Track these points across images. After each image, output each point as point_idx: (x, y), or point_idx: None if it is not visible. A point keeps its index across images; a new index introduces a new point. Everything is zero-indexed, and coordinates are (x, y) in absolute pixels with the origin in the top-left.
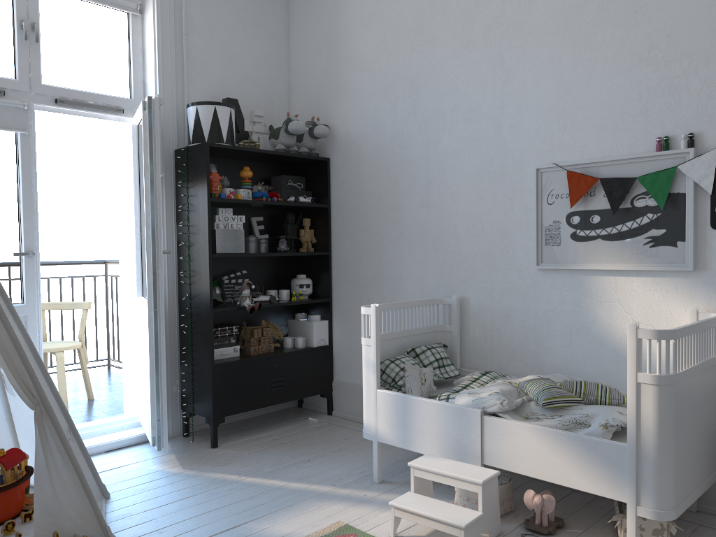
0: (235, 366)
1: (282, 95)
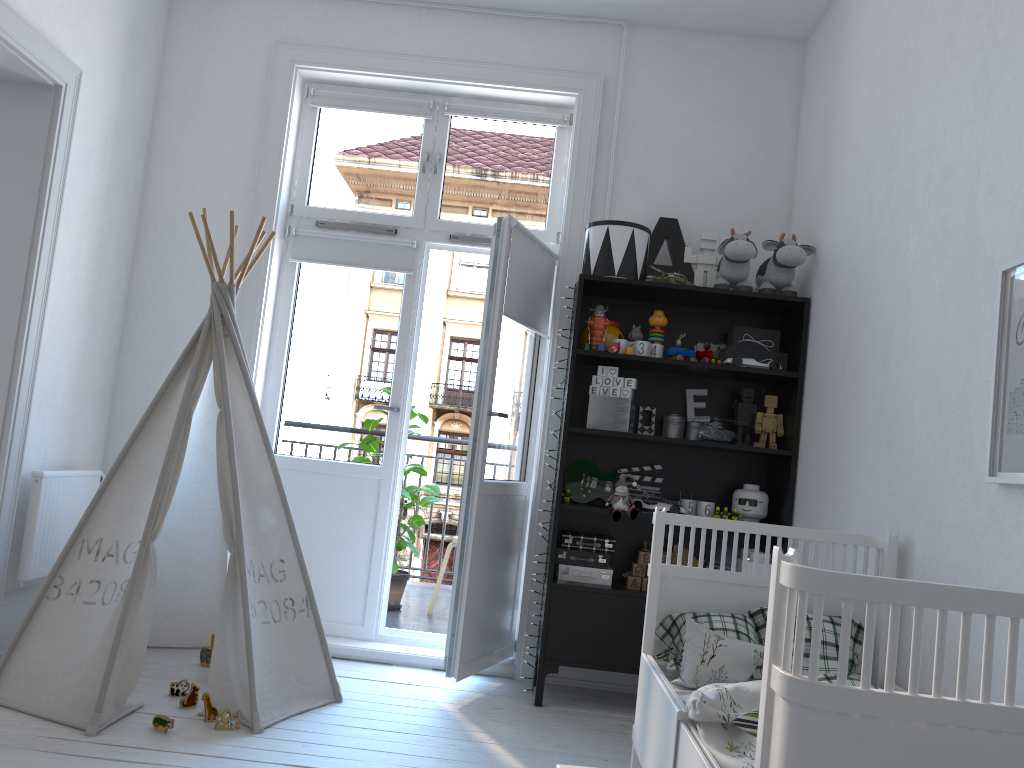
0: (587, 595)
1: (777, 210)
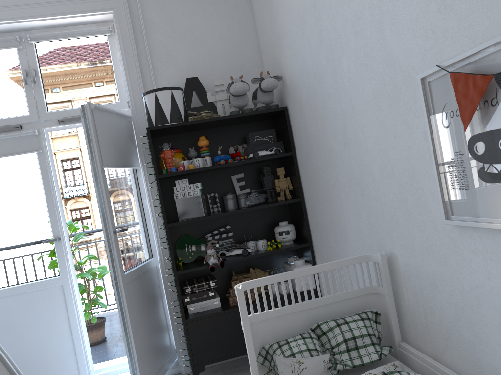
0: (208, 319)
1: (253, 57)
